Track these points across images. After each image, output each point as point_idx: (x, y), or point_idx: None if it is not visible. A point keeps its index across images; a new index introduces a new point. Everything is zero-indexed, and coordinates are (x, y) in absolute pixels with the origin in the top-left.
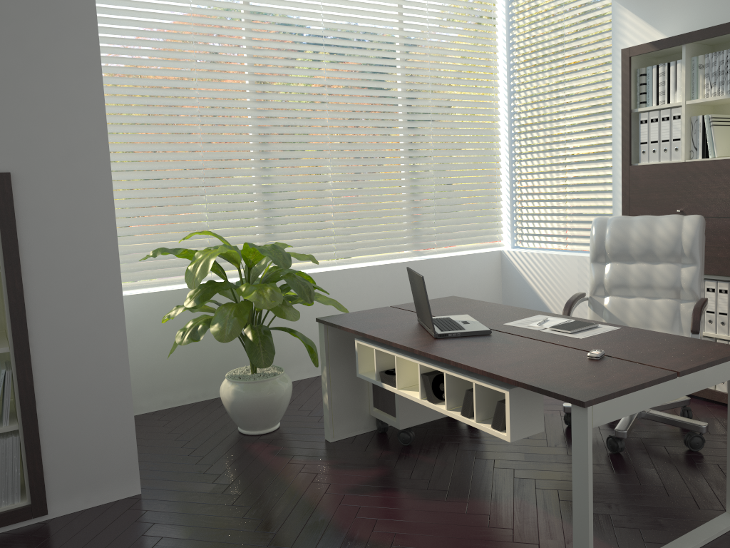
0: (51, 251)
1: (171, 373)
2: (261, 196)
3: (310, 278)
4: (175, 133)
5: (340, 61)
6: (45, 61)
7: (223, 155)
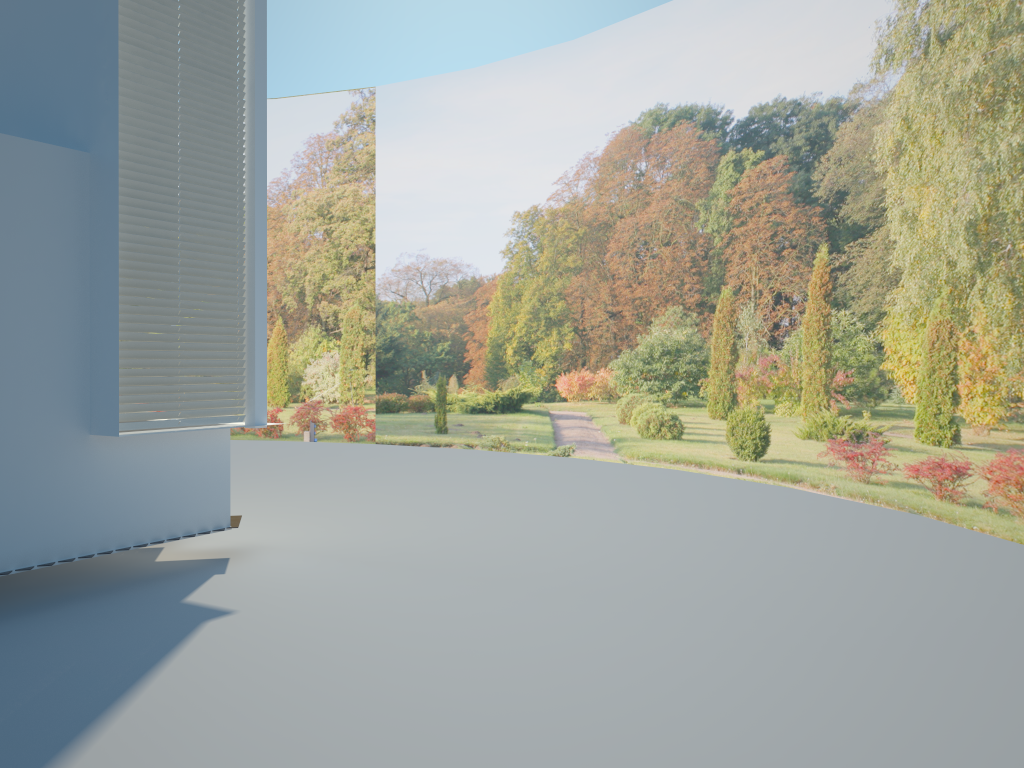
0: None
1: None
2: None
3: None
4: (601, 276)
5: (763, 159)
6: None
7: None
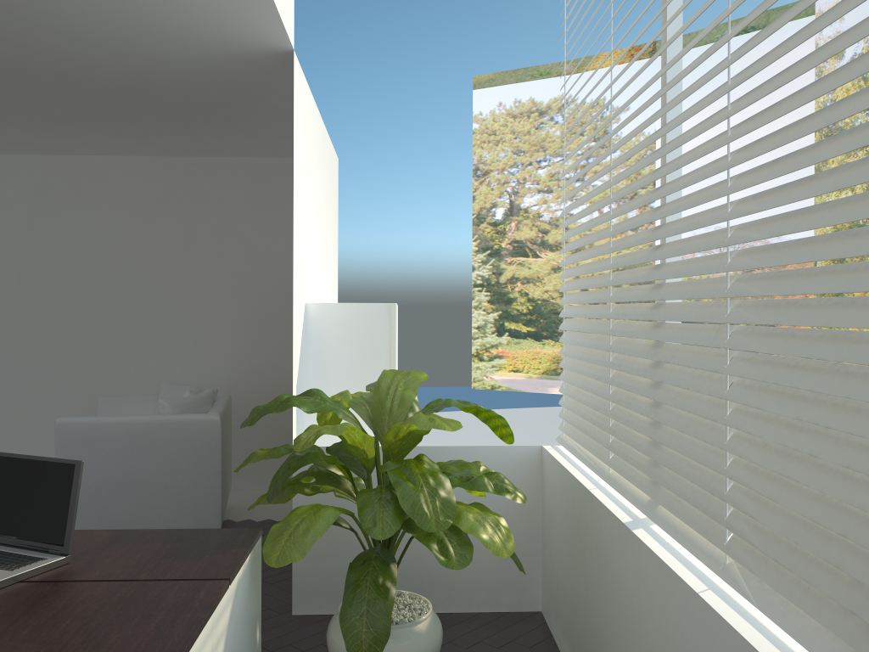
0: (300, 359)
1: (563, 600)
2: (648, 329)
3: (419, 501)
4: None
5: None
6: (299, 200)
7: (624, 241)
